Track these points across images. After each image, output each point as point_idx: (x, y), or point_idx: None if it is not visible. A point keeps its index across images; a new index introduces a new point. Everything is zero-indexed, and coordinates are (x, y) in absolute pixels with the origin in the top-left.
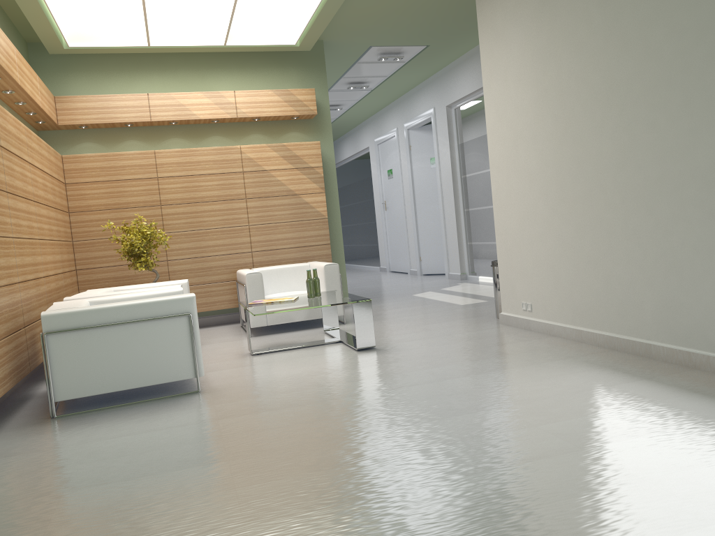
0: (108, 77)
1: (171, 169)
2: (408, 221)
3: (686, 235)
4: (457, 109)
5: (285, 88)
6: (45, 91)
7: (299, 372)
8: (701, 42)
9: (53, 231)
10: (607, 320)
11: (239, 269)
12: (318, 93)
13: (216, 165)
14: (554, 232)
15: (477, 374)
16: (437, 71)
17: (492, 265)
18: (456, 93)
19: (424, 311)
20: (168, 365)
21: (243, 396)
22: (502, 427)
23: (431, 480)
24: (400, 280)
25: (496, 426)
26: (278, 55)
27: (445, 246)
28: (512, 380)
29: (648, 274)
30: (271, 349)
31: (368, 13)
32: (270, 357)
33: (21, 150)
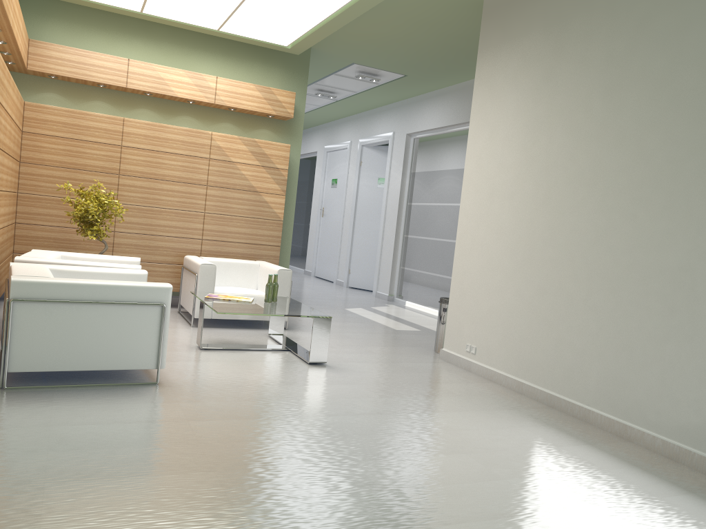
0: (88, 31)
1: (137, 141)
2: (344, 233)
3: (643, 321)
4: (416, 140)
5: (265, 85)
6: (25, 33)
7: (256, 378)
8: (693, 158)
9: (8, 182)
10: (550, 379)
11: (186, 254)
12: (296, 97)
13: (184, 146)
14: (513, 287)
15: (434, 412)
16: (404, 99)
17: (440, 301)
18: (420, 124)
19: (362, 330)
20: (132, 352)
21: (206, 396)
22: (474, 475)
23: (424, 524)
24: (327, 289)
25: (468, 473)
26: (265, 51)
27: (378, 265)
28: (468, 425)
29: (600, 347)
30: (220, 346)
31: (364, 34)
32: (220, 355)
33: (2, 95)
